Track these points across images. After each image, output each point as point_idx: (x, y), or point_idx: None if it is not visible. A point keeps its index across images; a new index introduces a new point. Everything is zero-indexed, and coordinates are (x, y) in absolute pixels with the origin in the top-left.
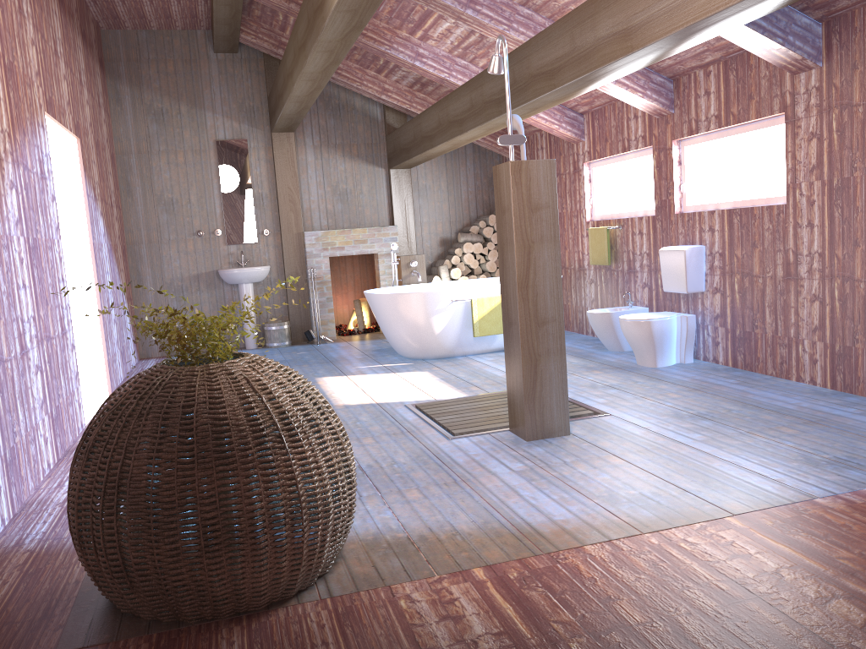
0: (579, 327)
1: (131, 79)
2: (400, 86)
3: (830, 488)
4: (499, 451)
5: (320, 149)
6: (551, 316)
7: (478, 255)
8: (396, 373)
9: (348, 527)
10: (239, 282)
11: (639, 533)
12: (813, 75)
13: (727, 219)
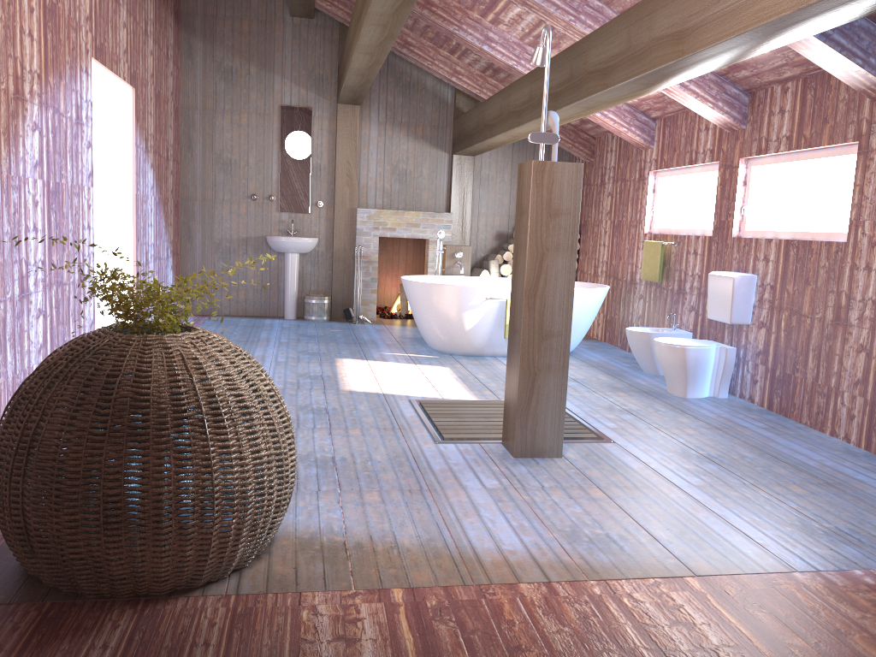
0: (623, 343)
1: (205, 34)
2: (472, 70)
3: (816, 562)
4: (480, 464)
5: (384, 126)
6: (557, 330)
7: None
8: (416, 365)
9: (274, 524)
10: (285, 251)
11: (585, 579)
12: None
13: (784, 250)
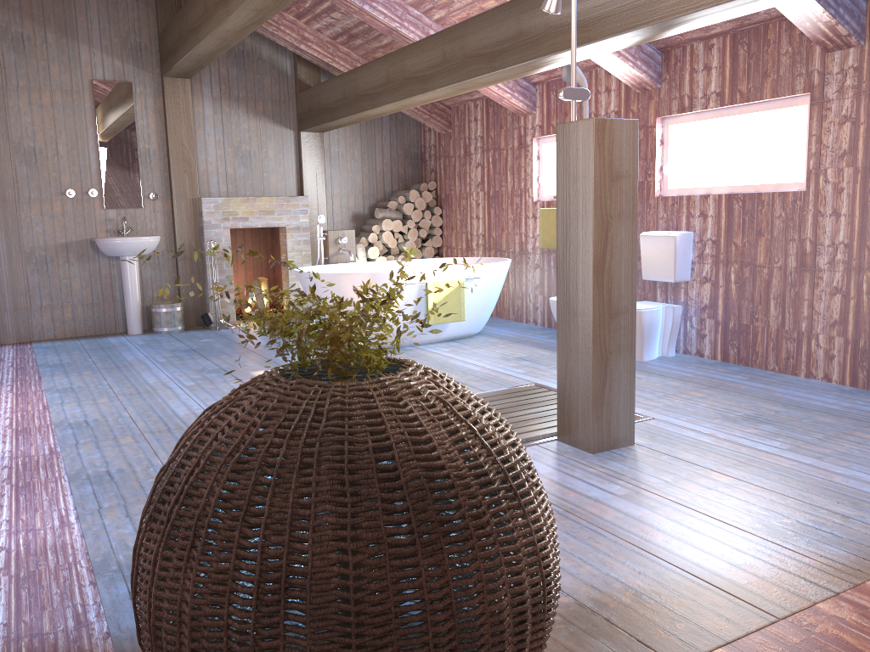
0: (517, 315)
1: None
2: (321, 36)
3: None
4: (572, 468)
5: (220, 102)
6: (624, 306)
7: (396, 234)
8: None
9: None
10: (123, 254)
11: (862, 581)
12: (852, 54)
13: (725, 204)
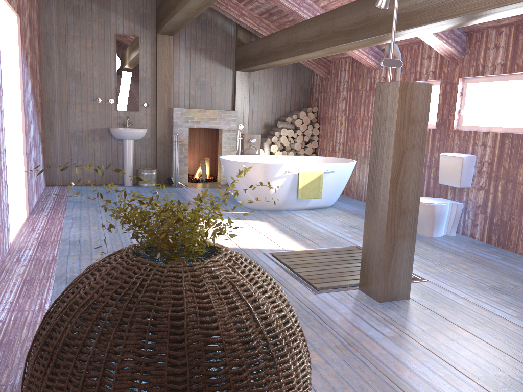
0: (359, 196)
1: None
2: (253, 13)
3: None
4: (362, 312)
5: (189, 51)
6: (410, 207)
7: (289, 138)
8: (243, 221)
9: None
10: (124, 138)
11: None
12: None
13: (500, 139)
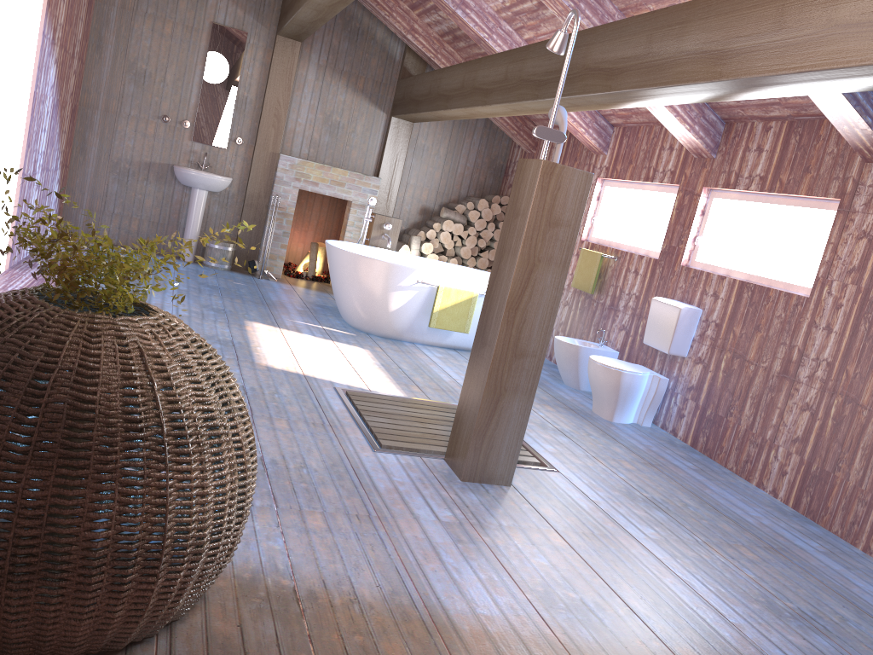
0: None
1: None
2: (430, 31)
3: None
4: (427, 486)
5: (323, 71)
6: (533, 350)
7: (456, 237)
8: (334, 342)
9: (221, 569)
10: (193, 186)
11: None
12: None
13: (737, 290)
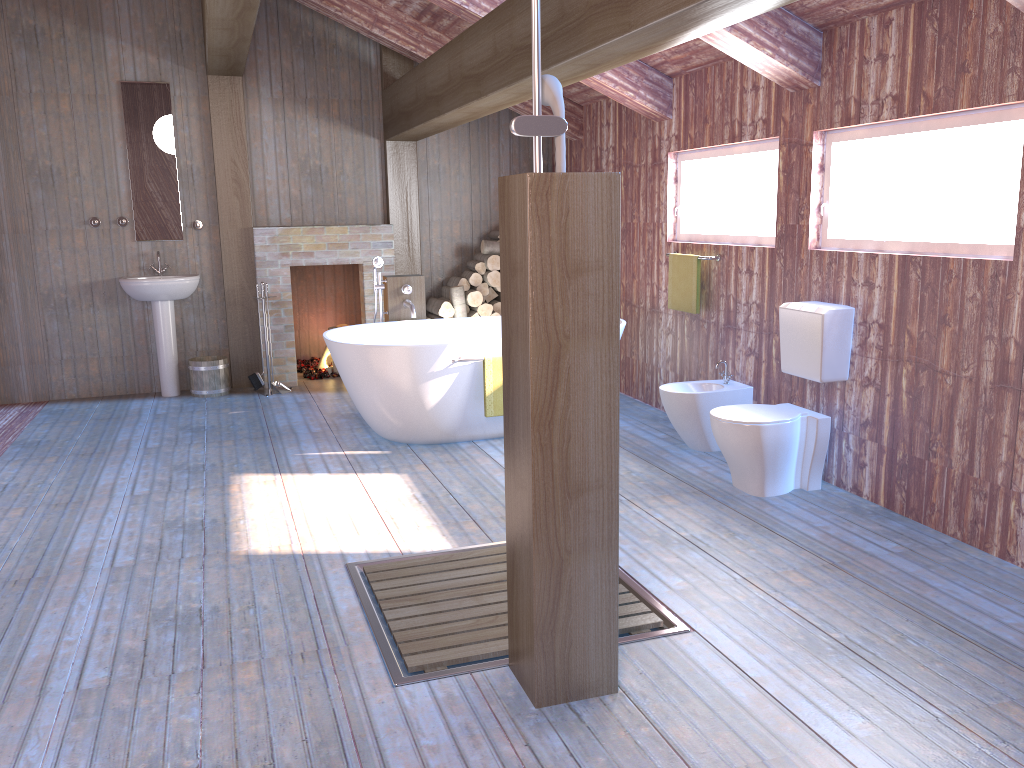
0: (647, 394)
1: None
2: (402, 16)
3: None
4: (479, 741)
5: (282, 105)
6: (595, 478)
7: None
8: (357, 475)
9: None
10: (151, 299)
11: None
12: None
13: (899, 271)
